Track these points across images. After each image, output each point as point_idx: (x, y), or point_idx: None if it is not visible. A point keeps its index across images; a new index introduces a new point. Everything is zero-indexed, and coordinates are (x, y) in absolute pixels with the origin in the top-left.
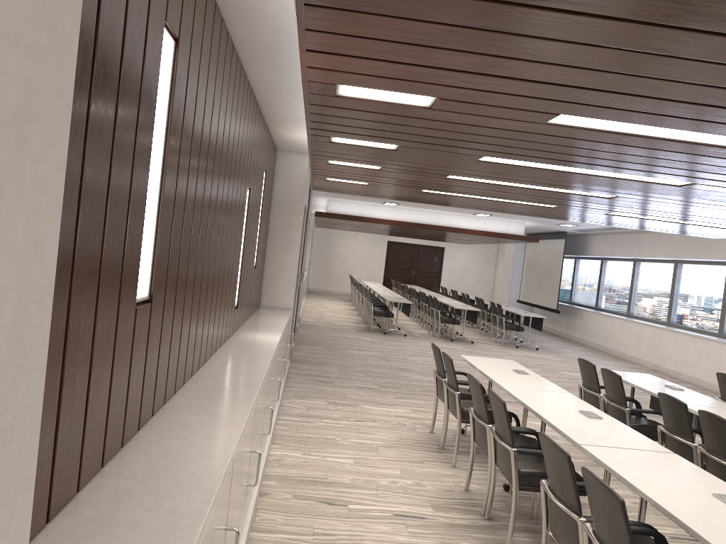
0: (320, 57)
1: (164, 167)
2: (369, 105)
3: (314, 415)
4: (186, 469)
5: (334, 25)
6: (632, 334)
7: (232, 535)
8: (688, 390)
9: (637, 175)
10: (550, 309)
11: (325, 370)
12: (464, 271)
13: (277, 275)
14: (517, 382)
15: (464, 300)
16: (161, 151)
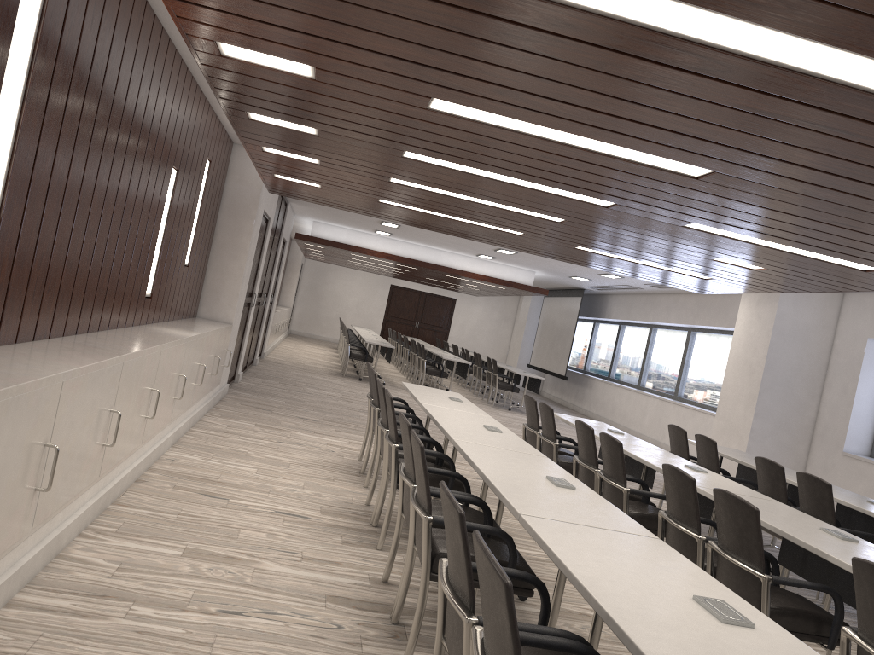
0: (182, 6)
1: (25, 95)
2: (257, 70)
3: (234, 432)
4: (3, 371)
5: None
6: (637, 407)
7: (65, 471)
8: (628, 435)
9: (557, 188)
10: (558, 376)
11: (269, 400)
12: (476, 329)
13: (220, 283)
14: (443, 403)
15: (464, 356)
16: (22, 78)
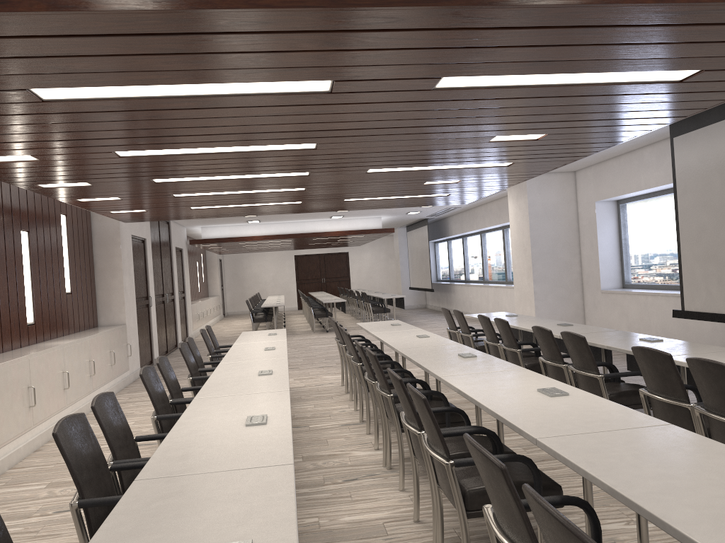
0: None
1: None
2: (4, 164)
3: (131, 401)
4: None
5: None
6: (483, 297)
7: None
8: (404, 324)
9: (263, 174)
10: (428, 290)
11: (176, 371)
12: (370, 271)
13: (109, 297)
14: (254, 340)
15: (352, 296)
16: None
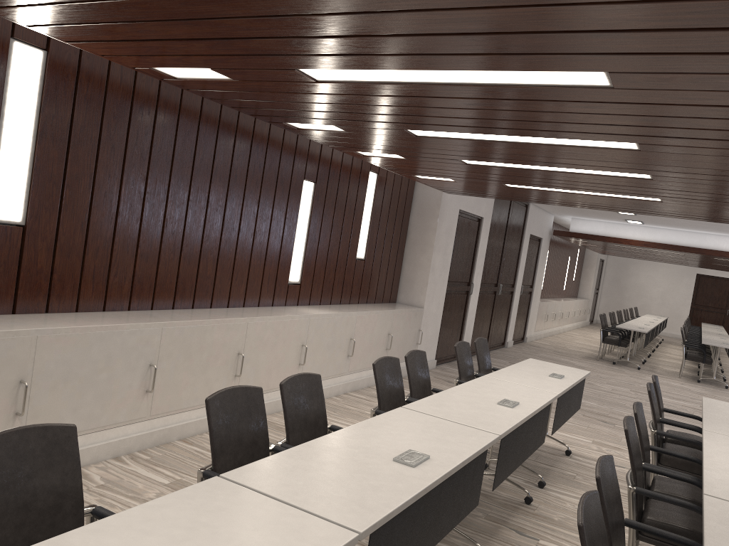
0: (84, 46)
1: (37, 136)
2: (206, 84)
3: None
4: None
5: (25, 19)
6: None
7: (72, 405)
8: None
9: (556, 137)
10: None
11: None
12: None
13: (413, 274)
14: (519, 378)
15: None
16: (30, 124)
